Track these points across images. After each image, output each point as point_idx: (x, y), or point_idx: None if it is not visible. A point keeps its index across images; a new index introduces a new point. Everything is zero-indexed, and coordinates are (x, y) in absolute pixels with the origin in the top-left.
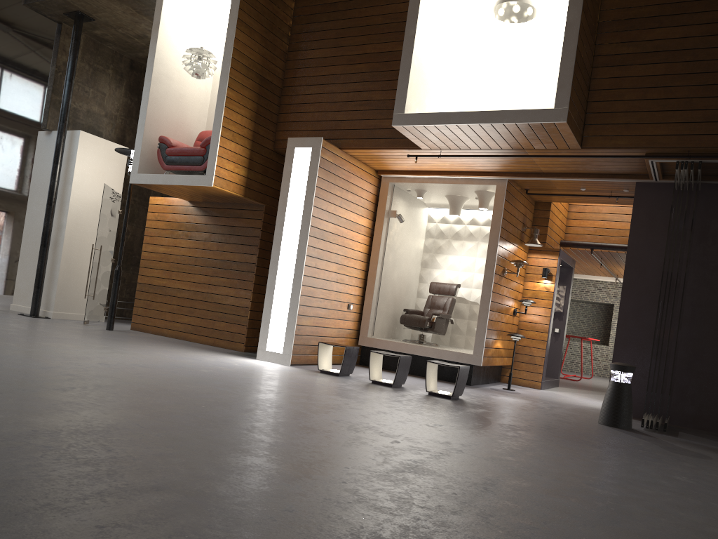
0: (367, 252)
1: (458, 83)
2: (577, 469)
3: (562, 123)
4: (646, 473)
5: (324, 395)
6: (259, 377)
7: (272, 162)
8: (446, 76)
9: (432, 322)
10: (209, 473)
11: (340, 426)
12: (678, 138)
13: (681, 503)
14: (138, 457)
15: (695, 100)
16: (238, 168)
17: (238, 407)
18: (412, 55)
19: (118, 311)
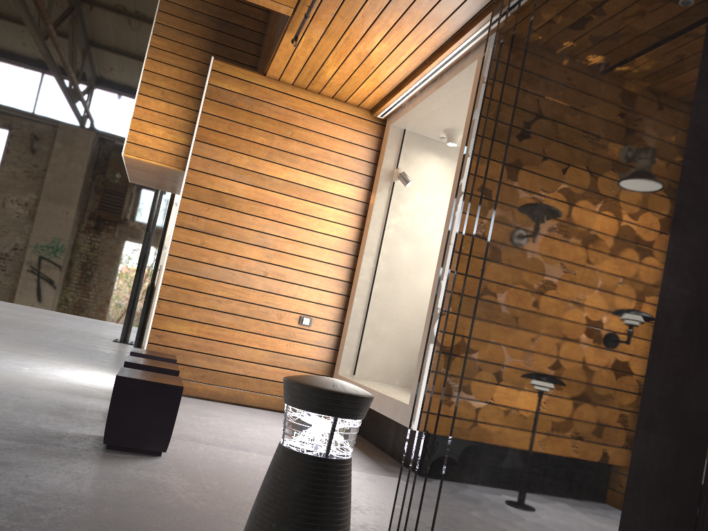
0: (356, 239)
1: None
2: None
3: None
4: None
5: None
6: None
7: None
8: None
9: None
10: None
11: None
12: None
13: None
14: None
15: None
16: (174, 134)
17: None
18: None
19: None
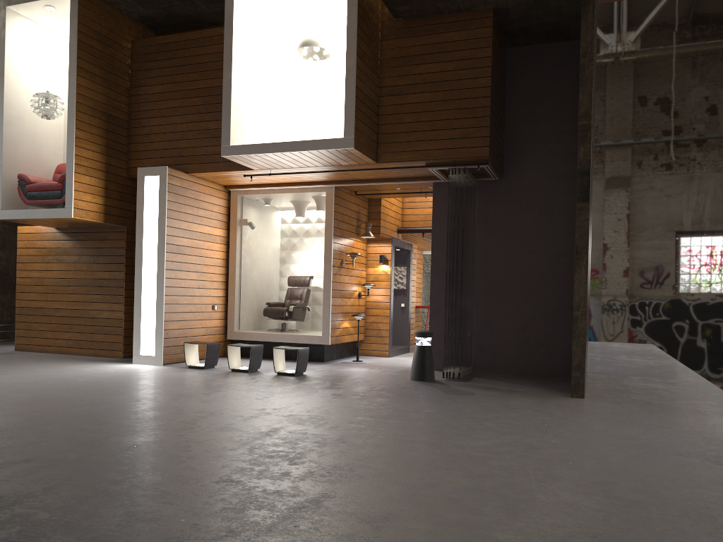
0: (226, 257)
1: (281, 109)
2: (351, 414)
3: (352, 149)
4: (405, 410)
5: (181, 386)
6: (129, 379)
7: (128, 188)
8: (268, 105)
9: (291, 312)
10: (65, 448)
11: (181, 408)
12: (445, 151)
13: (407, 426)
14: (15, 446)
15: (454, 121)
16: (96, 197)
17: (102, 404)
18: (231, 96)
19: (1, 334)
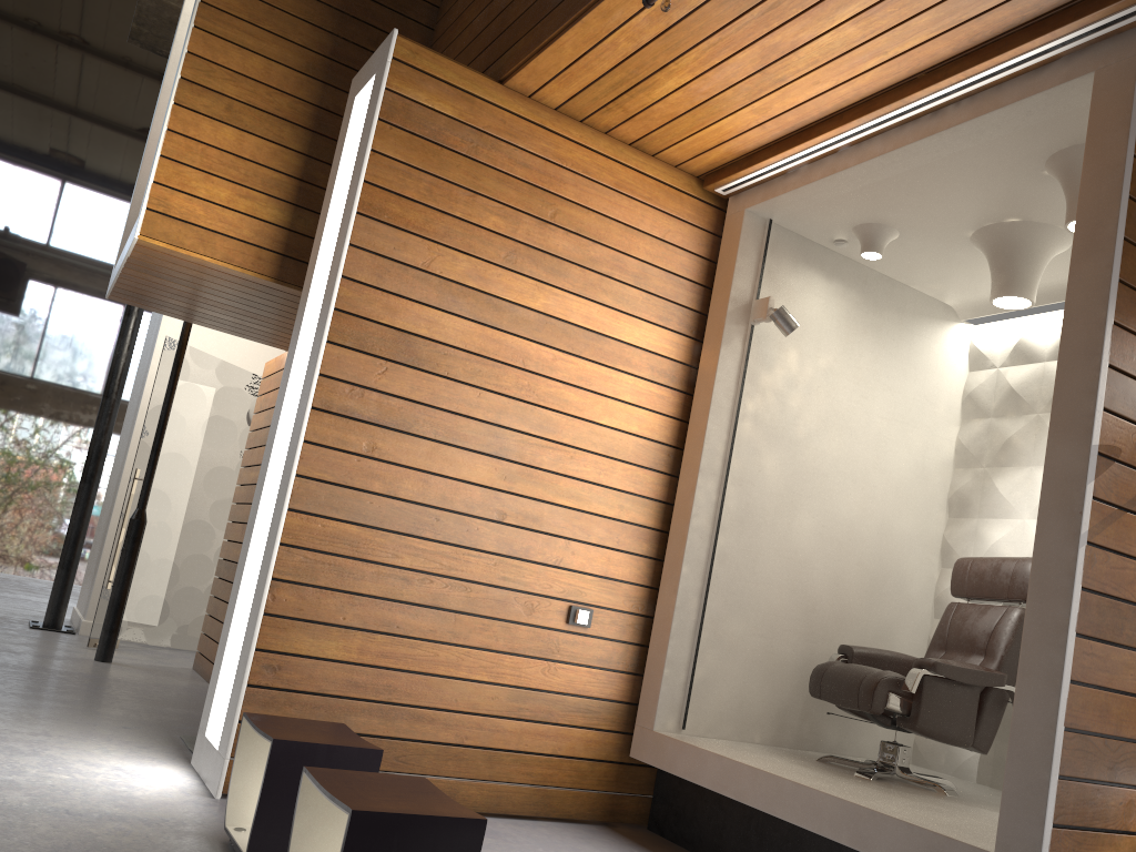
0: (672, 439)
1: None
2: None
3: None
4: None
5: None
6: None
7: None
8: None
9: (914, 696)
10: None
11: None
12: None
13: None
14: None
15: None
16: (252, 199)
17: None
18: None
19: None
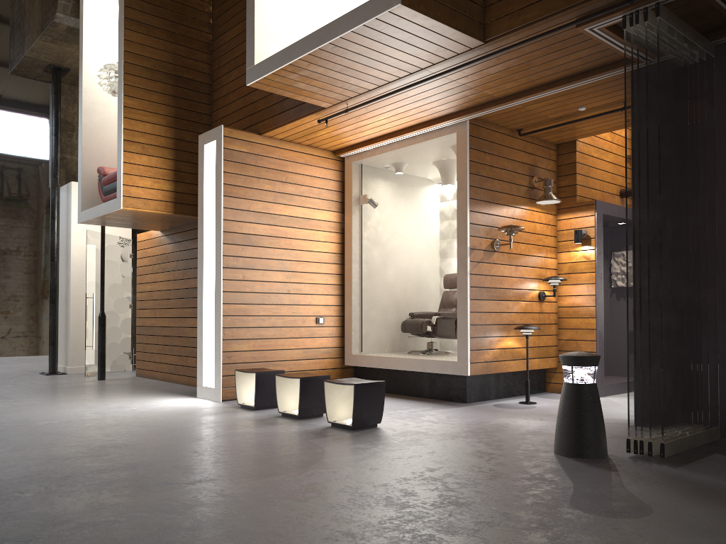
0: (340, 251)
1: None
2: None
3: (401, 9)
4: None
5: (119, 444)
6: (101, 425)
7: None
8: (343, 8)
9: (434, 325)
10: None
11: None
12: None
13: None
14: None
15: None
16: (159, 182)
17: None
18: None
19: None
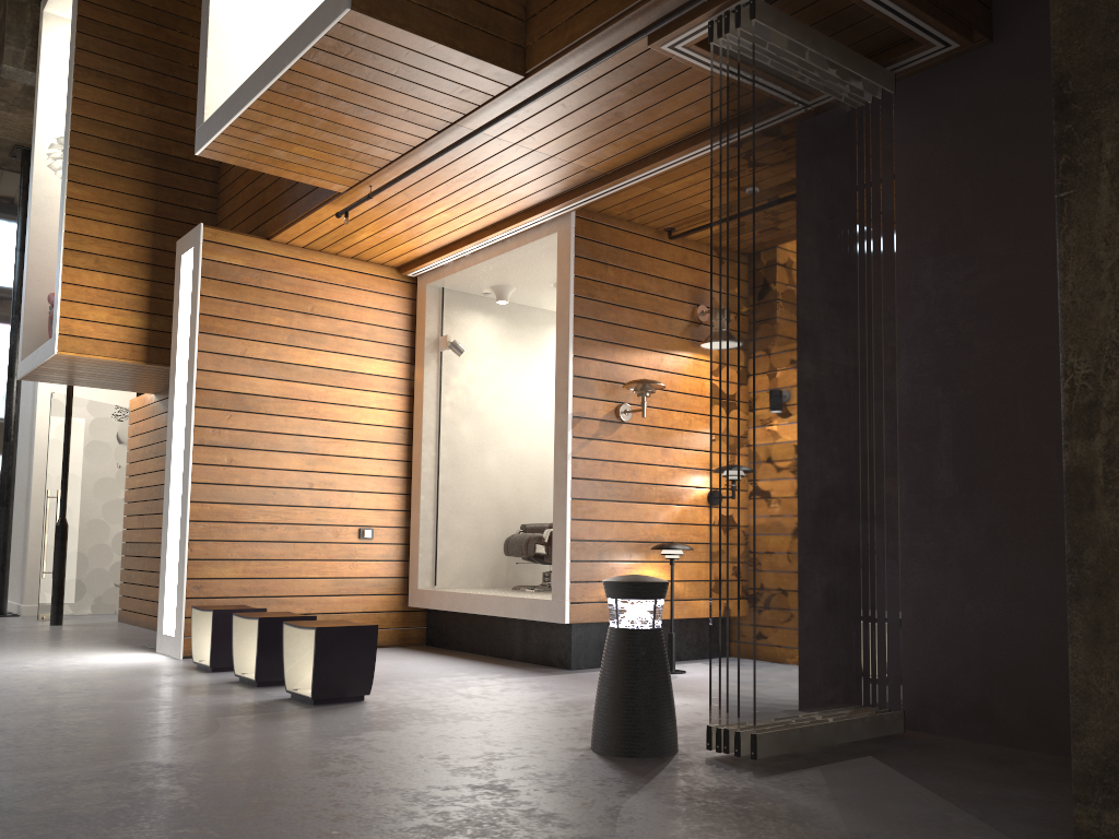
0: (405, 424)
1: None
2: None
3: (355, 17)
4: None
5: None
6: None
7: None
8: None
9: (549, 543)
10: None
11: None
12: None
13: None
14: None
15: None
16: (122, 315)
17: None
18: (209, 8)
19: None
